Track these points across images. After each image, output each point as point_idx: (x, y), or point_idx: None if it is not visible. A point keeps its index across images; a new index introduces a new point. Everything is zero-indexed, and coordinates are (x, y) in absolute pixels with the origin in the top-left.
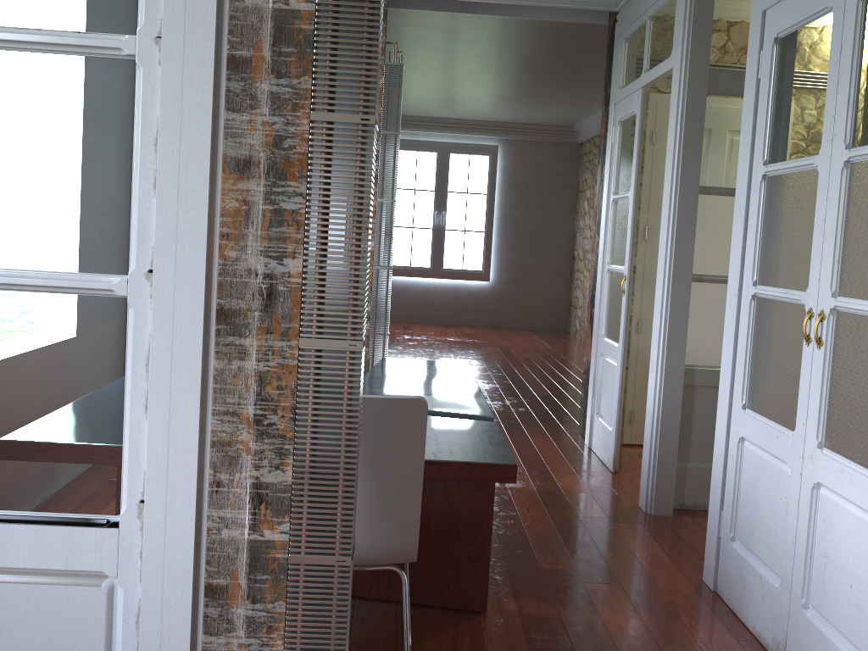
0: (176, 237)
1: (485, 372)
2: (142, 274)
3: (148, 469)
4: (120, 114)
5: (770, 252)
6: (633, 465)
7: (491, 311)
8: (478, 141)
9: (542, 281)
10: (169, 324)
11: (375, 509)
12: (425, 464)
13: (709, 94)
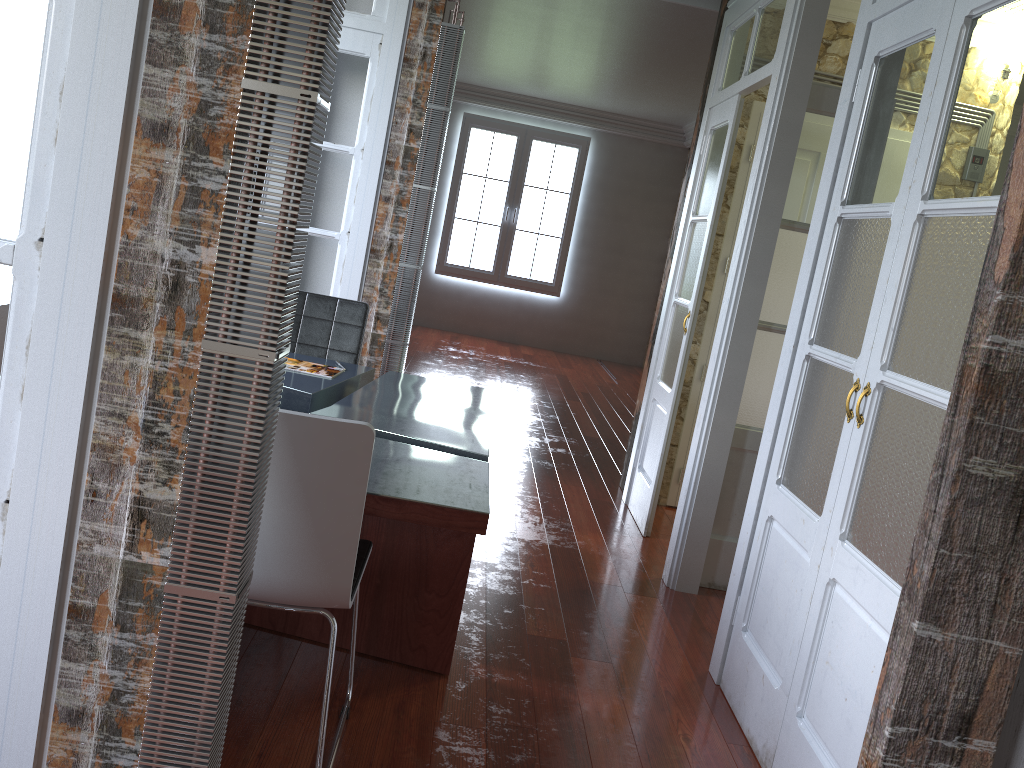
0: (75, 205)
1: (531, 402)
2: (32, 242)
3: (17, 466)
4: (25, 51)
5: (832, 308)
6: (670, 531)
7: (557, 332)
8: (568, 129)
9: (621, 305)
10: (56, 303)
11: (304, 543)
12: (383, 500)
13: (809, 112)
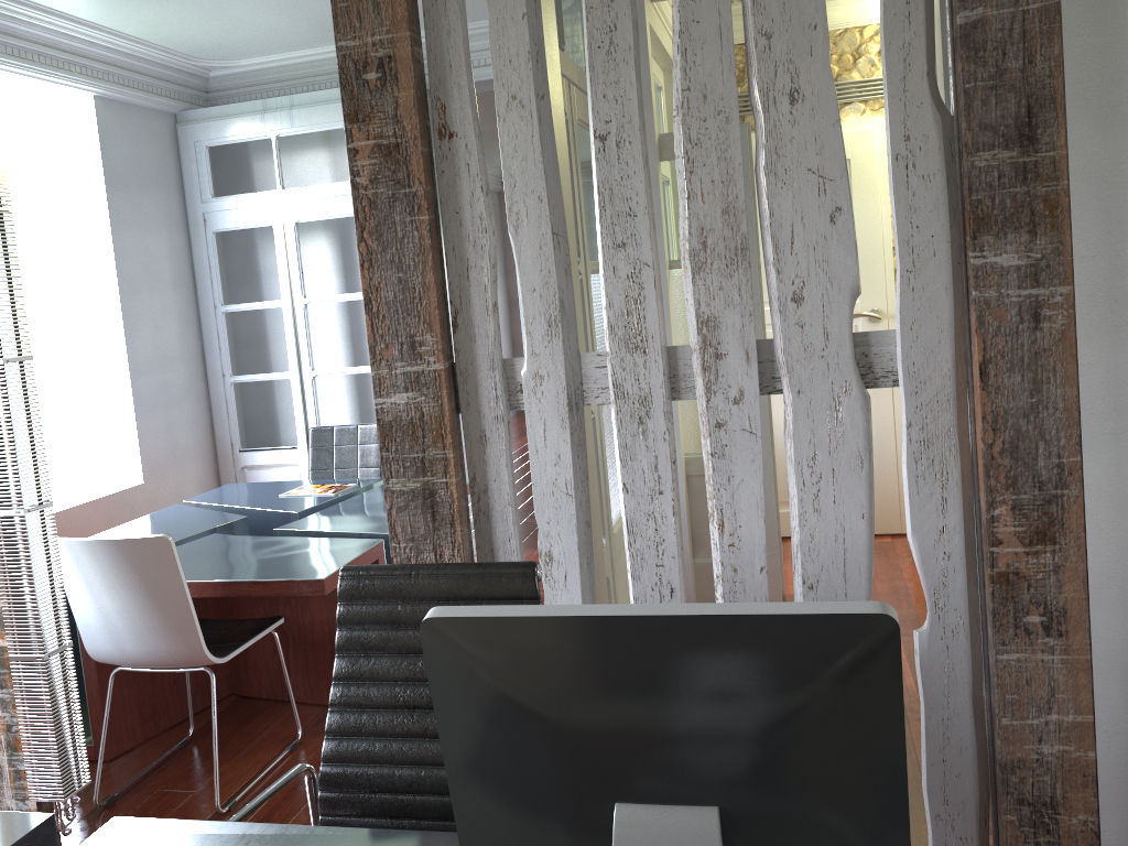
0: None
1: None
2: None
3: None
4: None
5: None
6: None
7: None
8: None
9: None
10: None
11: (161, 622)
12: (253, 583)
13: (672, 159)
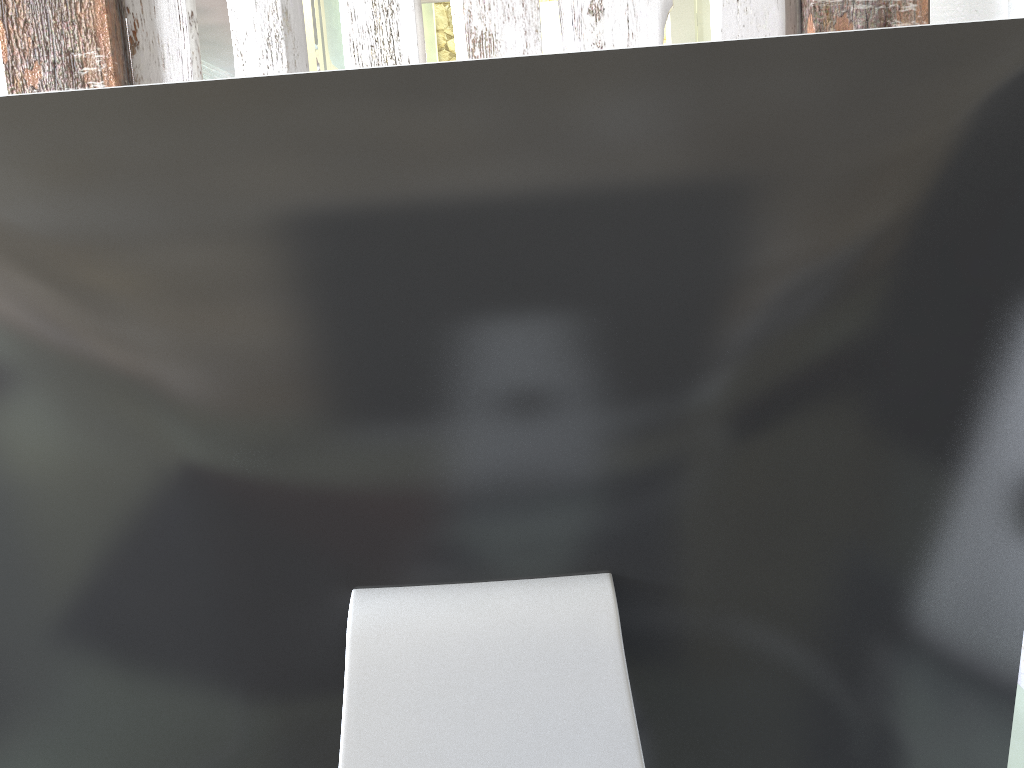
0: None
1: None
2: None
3: None
4: None
5: None
6: None
7: None
8: None
9: None
10: None
11: None
12: None
13: (423, 3)
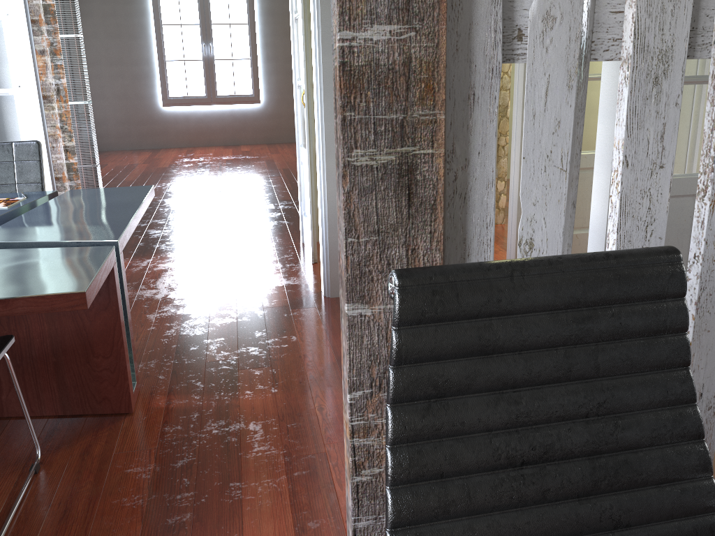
0: None
1: (242, 185)
2: None
3: None
4: None
5: None
6: None
7: (265, 129)
8: None
9: None
10: None
11: None
12: None
13: None
